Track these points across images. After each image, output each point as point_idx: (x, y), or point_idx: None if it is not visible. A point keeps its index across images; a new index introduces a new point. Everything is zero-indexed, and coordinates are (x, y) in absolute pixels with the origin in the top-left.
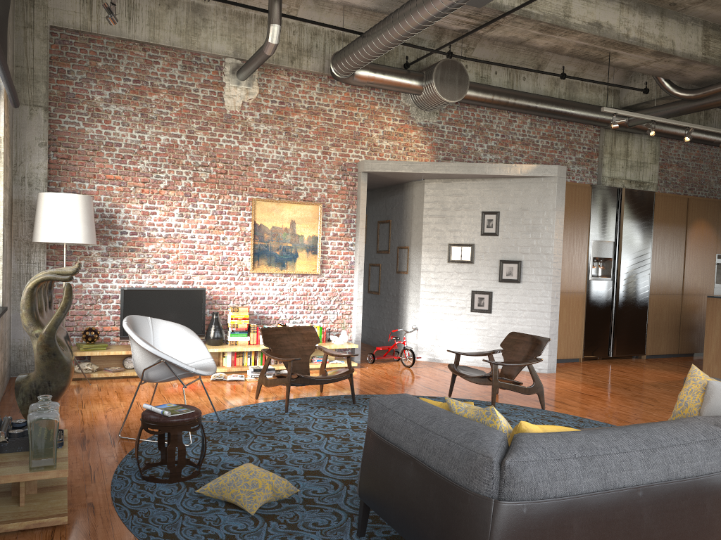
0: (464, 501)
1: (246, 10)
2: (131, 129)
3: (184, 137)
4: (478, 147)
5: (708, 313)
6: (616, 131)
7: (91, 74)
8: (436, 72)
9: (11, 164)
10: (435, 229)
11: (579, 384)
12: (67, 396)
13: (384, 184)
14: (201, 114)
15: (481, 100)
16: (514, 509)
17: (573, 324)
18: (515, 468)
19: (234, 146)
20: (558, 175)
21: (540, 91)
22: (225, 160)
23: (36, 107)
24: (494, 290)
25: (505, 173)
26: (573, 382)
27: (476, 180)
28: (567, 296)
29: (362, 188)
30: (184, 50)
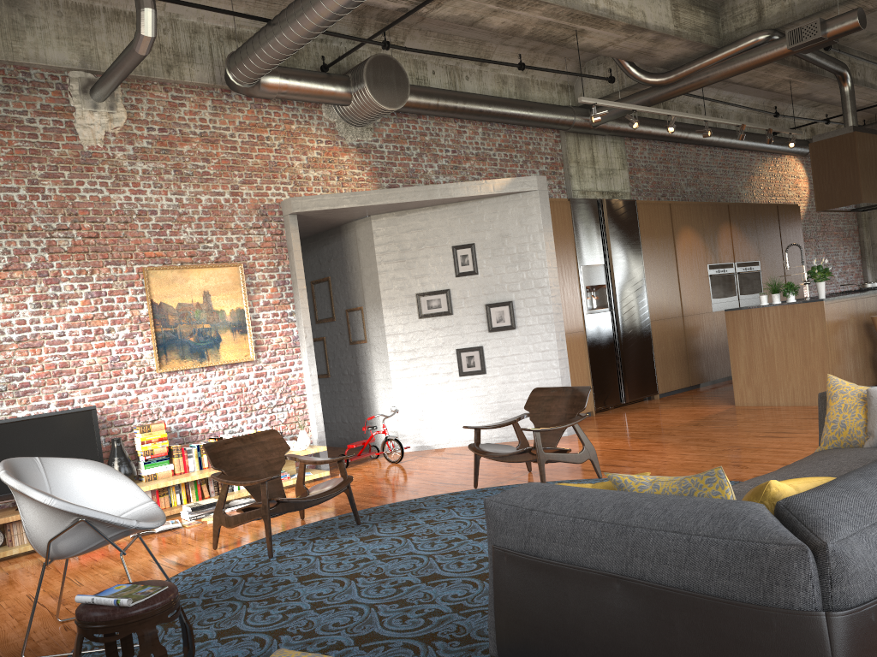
0: (764, 627)
1: (89, 1)
2: None
3: (24, 190)
4: (427, 168)
5: (729, 330)
6: (578, 135)
7: None
8: (367, 72)
9: None
10: (395, 278)
11: (614, 440)
12: None
13: (314, 231)
14: (44, 155)
15: (425, 107)
16: (860, 620)
17: (578, 371)
18: (843, 553)
19: (104, 196)
20: (539, 188)
21: (488, 93)
22: (93, 218)
23: None
24: (485, 344)
25: (475, 193)
26: (605, 439)
27: (438, 207)
28: (566, 338)
29: (294, 236)
30: (3, 62)
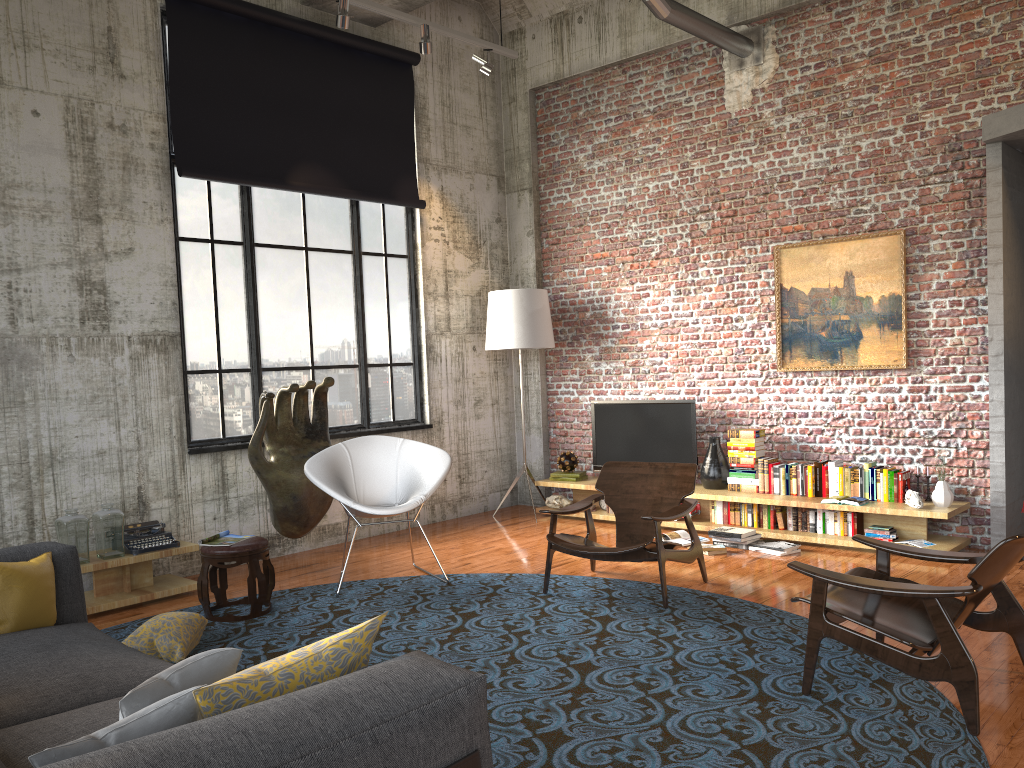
0: None
1: None
2: (615, 185)
3: (676, 176)
4: None
5: None
6: None
7: (572, 130)
8: None
9: (495, 264)
10: None
11: None
12: (476, 529)
13: None
14: (696, 134)
15: None
16: None
17: None
18: None
19: (745, 167)
20: None
21: None
22: (732, 194)
23: (522, 191)
24: None
25: None
26: None
27: None
28: None
29: (991, 178)
30: (667, 48)
